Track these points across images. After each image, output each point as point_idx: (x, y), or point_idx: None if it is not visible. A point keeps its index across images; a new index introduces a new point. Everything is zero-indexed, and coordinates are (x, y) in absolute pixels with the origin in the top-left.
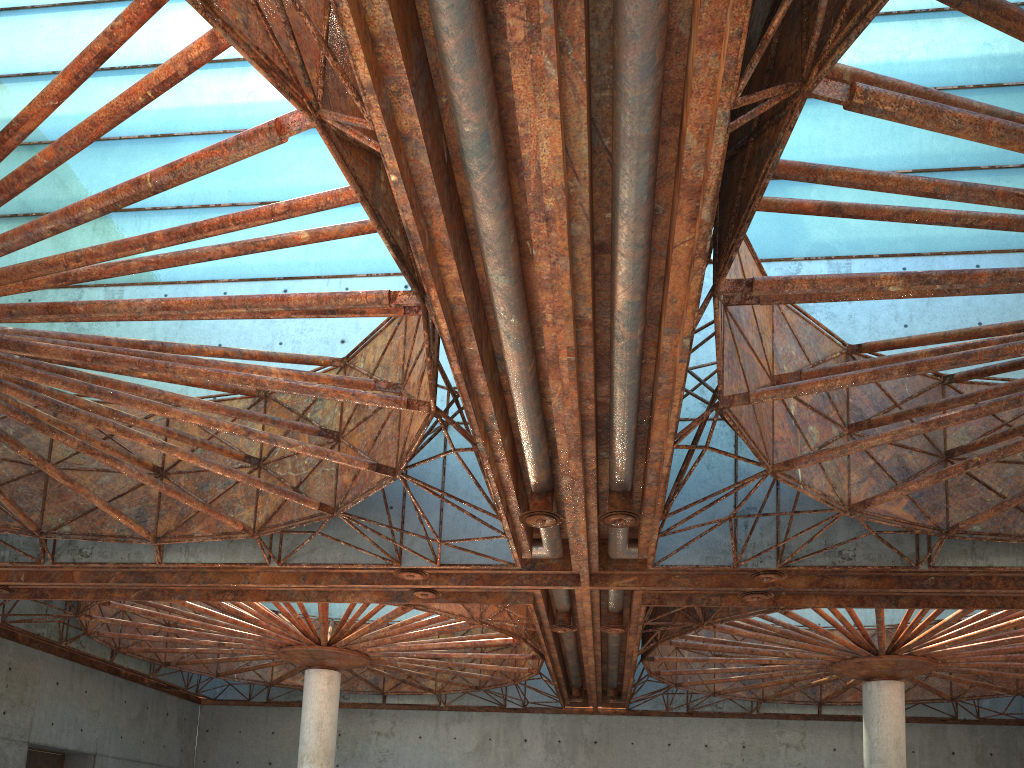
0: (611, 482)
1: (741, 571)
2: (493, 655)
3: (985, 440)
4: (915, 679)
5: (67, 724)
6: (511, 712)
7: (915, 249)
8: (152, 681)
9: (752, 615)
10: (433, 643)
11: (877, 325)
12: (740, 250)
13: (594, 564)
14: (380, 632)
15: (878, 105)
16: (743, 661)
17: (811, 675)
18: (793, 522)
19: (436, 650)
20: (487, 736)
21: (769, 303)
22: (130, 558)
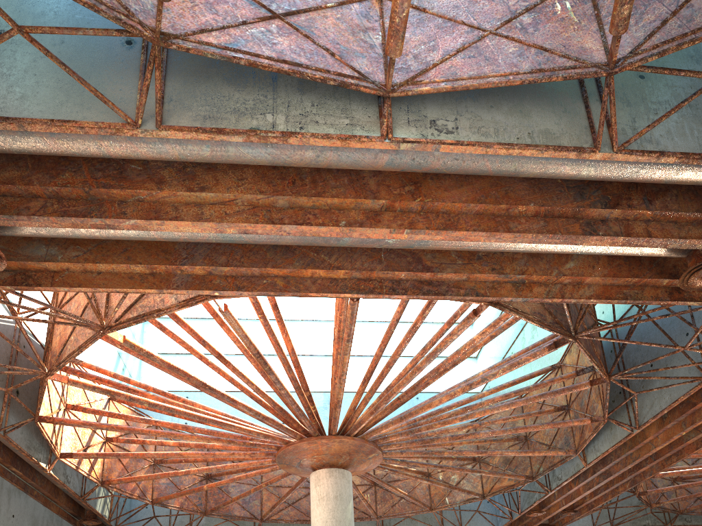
0: None
1: None
2: None
3: None
4: None
5: None
6: None
7: None
8: None
9: None
10: None
11: None
12: None
13: None
14: None
15: None
16: None
17: None
18: None
19: None
20: None
21: None
22: (575, 470)
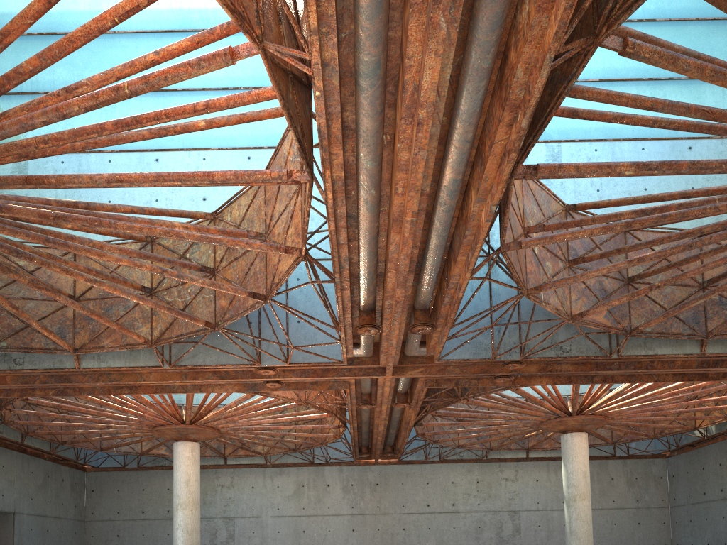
0: (417, 303)
1: (494, 362)
2: (310, 426)
3: (655, 270)
4: (592, 431)
5: None
6: (317, 466)
7: (602, 136)
8: (50, 456)
9: (495, 392)
10: (268, 419)
11: (579, 190)
12: None
13: (396, 360)
14: (227, 413)
15: (641, 53)
16: (482, 423)
17: (525, 431)
18: (530, 327)
19: (264, 424)
20: (301, 484)
21: (531, 178)
22: (55, 365)
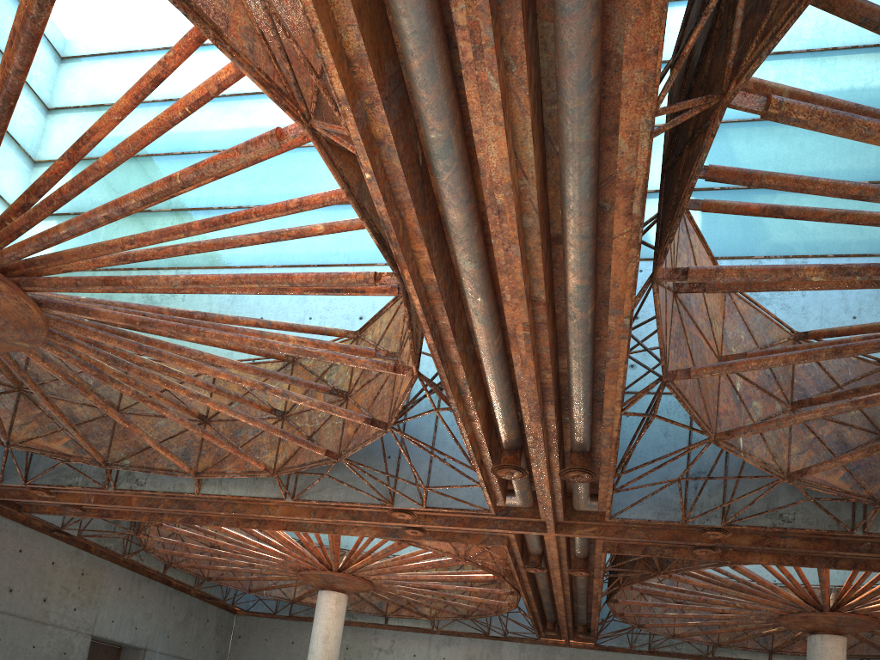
0: (572, 443)
1: (691, 527)
2: (477, 589)
3: None
4: (859, 636)
5: (124, 622)
6: (494, 639)
7: (867, 250)
8: (197, 592)
9: (703, 567)
10: (426, 575)
11: (828, 316)
12: (694, 246)
13: (559, 514)
14: (383, 563)
15: (792, 114)
16: (698, 608)
17: (761, 625)
18: (739, 486)
19: (431, 582)
20: (471, 659)
21: (713, 291)
22: (175, 488)
